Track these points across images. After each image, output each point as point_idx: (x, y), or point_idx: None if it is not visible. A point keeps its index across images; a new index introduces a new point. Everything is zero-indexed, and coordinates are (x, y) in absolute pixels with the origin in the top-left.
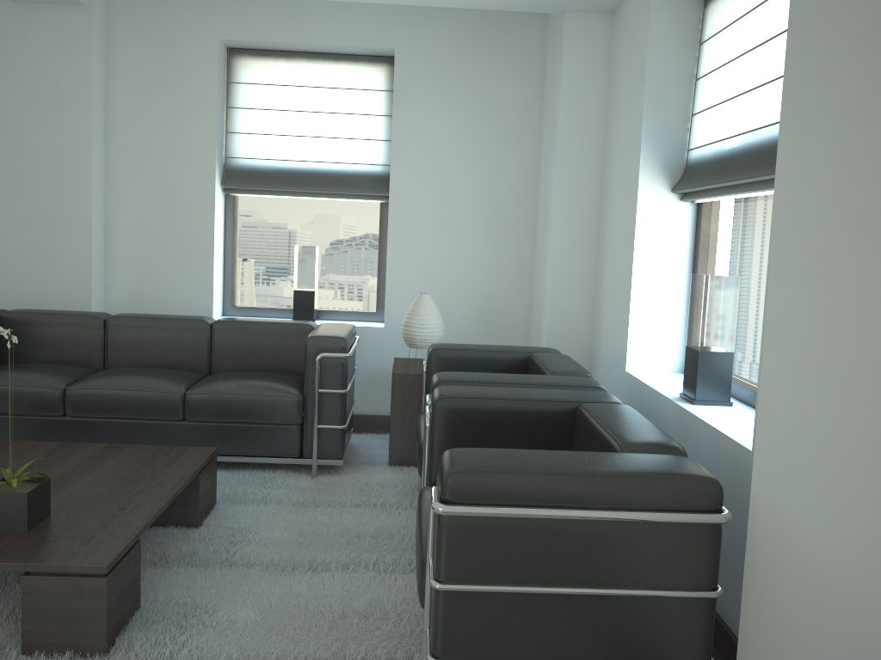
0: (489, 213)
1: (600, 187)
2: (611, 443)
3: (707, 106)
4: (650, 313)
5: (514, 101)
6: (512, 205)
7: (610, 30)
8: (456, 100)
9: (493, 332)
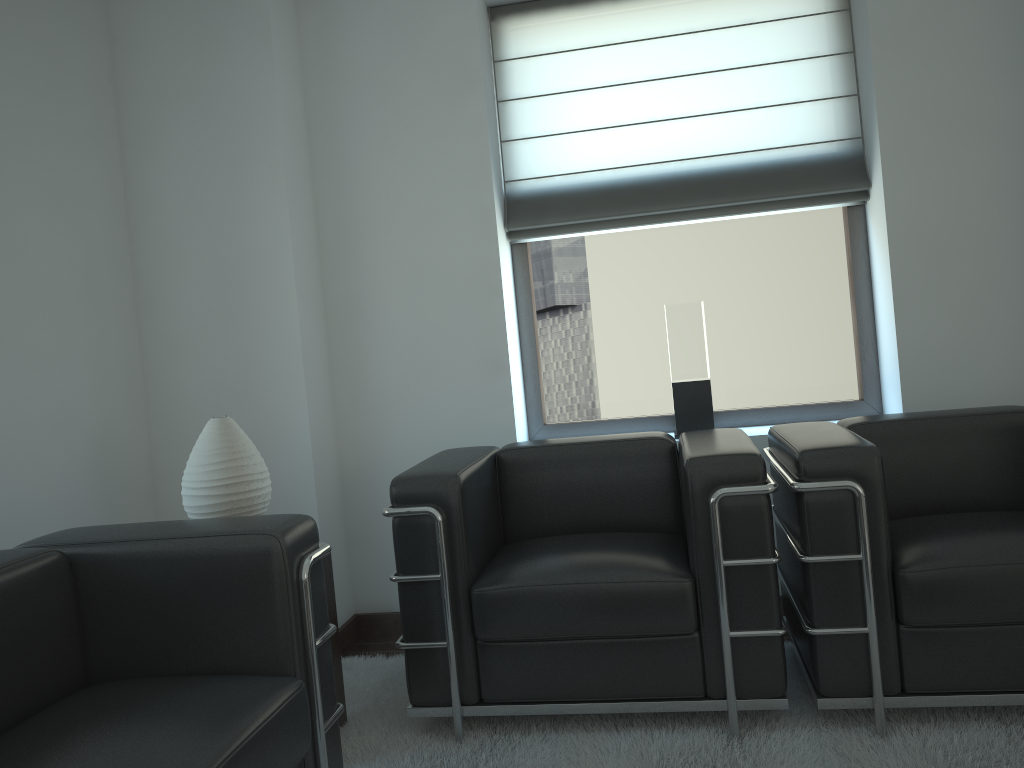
0: (82, 278)
1: (317, 230)
2: (1012, 418)
3: (546, 133)
4: (515, 376)
5: (84, 77)
6: (107, 264)
7: (295, 7)
8: (8, 48)
9: (116, 500)
